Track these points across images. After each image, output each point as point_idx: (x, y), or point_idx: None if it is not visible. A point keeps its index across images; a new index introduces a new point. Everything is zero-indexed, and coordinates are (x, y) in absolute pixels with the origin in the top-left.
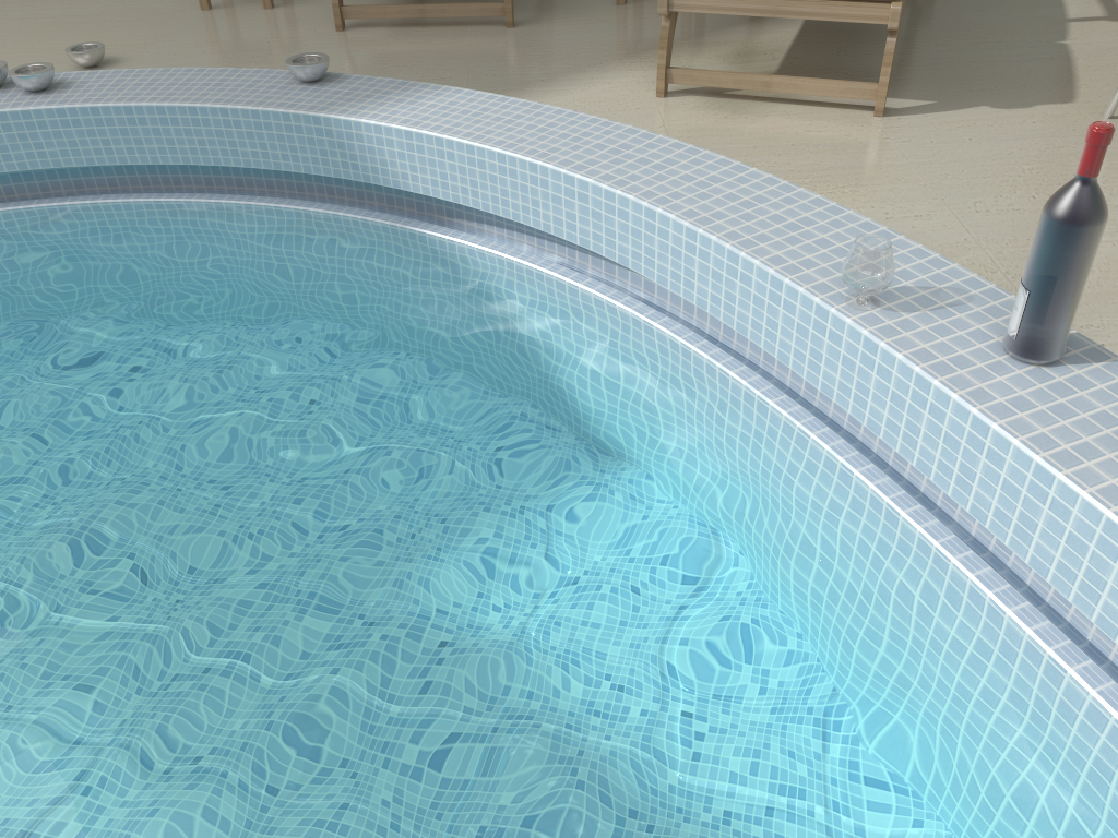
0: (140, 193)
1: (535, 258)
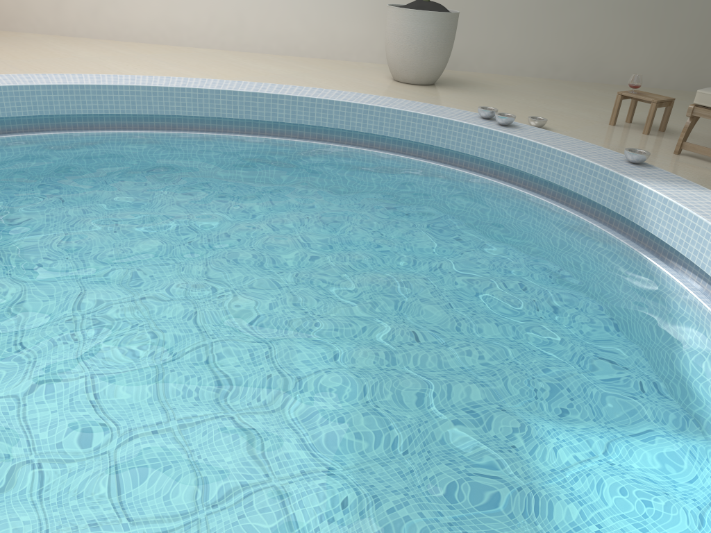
0: (519, 186)
1: (704, 296)
